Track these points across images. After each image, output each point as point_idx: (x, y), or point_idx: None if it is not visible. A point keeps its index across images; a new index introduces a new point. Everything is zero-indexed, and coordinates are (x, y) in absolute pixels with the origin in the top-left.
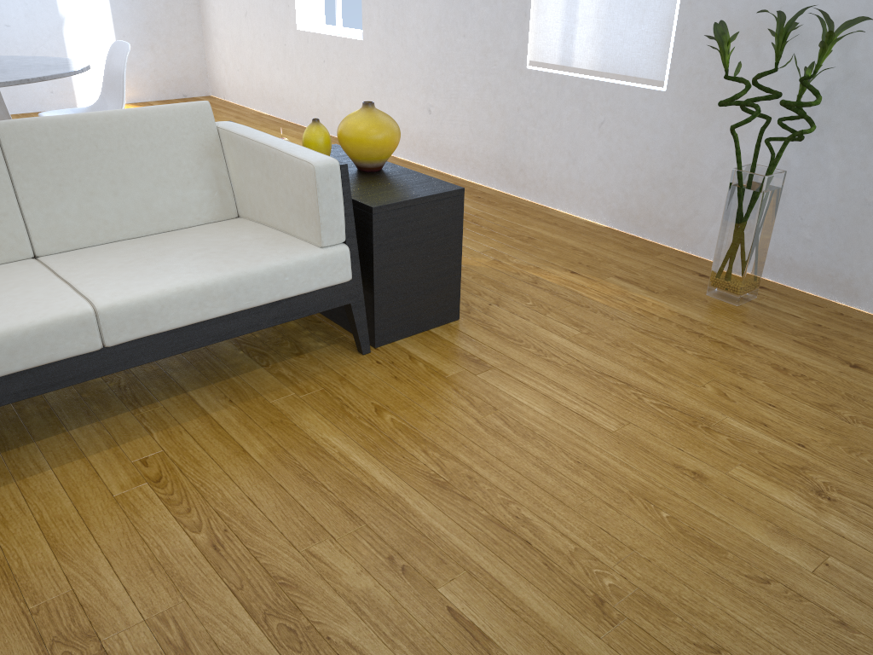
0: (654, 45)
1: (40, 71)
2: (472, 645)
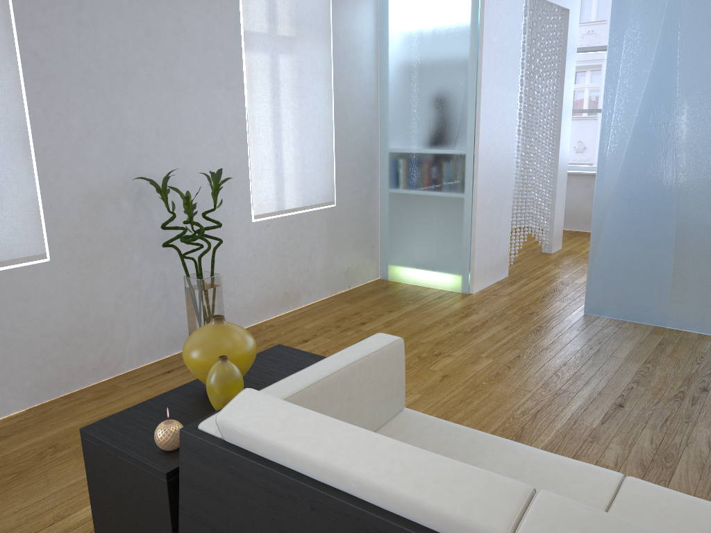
0: (24, 225)
1: None
2: (614, 416)
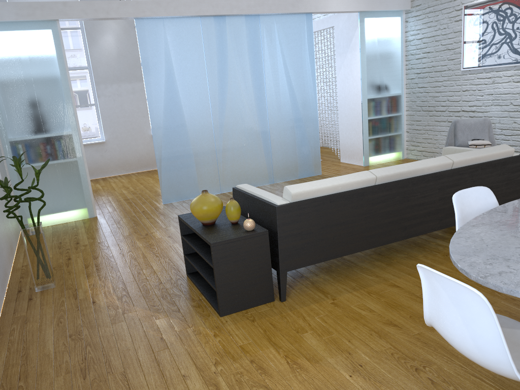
0: None
1: (482, 241)
2: None
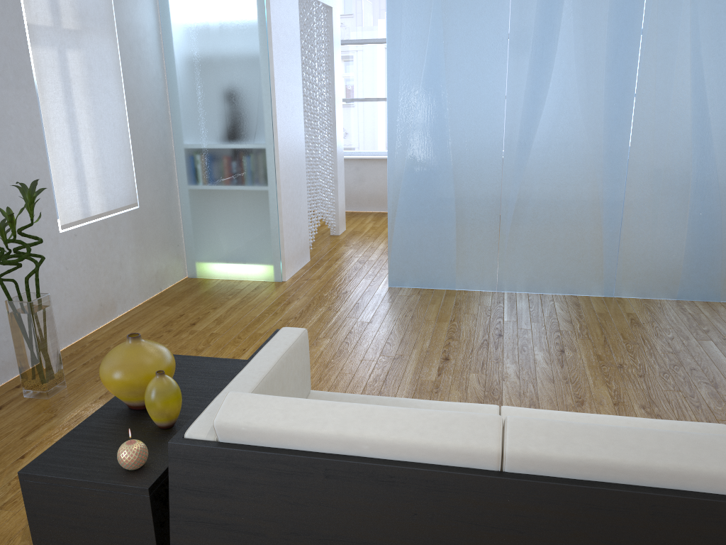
0: None
1: None
2: (445, 368)
